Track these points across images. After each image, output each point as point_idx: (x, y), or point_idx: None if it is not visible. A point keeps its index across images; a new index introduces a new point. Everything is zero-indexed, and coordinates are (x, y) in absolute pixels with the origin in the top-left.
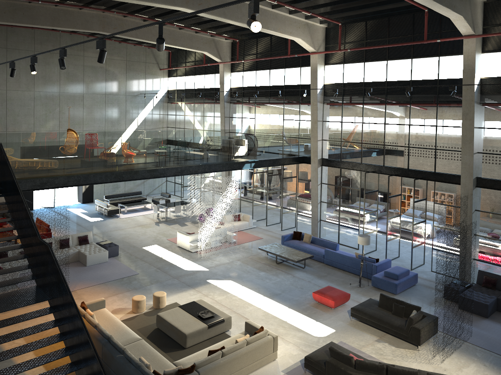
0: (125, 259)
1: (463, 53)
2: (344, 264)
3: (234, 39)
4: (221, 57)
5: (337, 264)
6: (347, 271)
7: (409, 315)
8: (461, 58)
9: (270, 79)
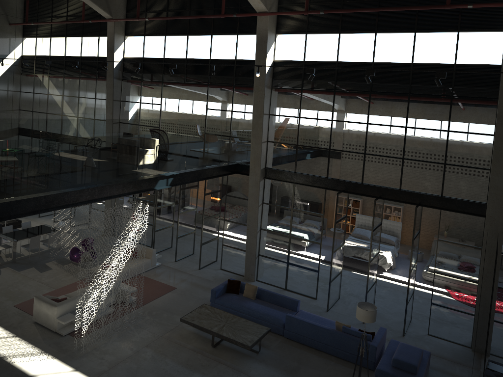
0: None
1: (496, 29)
2: (319, 340)
3: None
4: (112, 11)
5: (307, 340)
6: (323, 351)
7: None
8: (492, 36)
9: (187, 49)
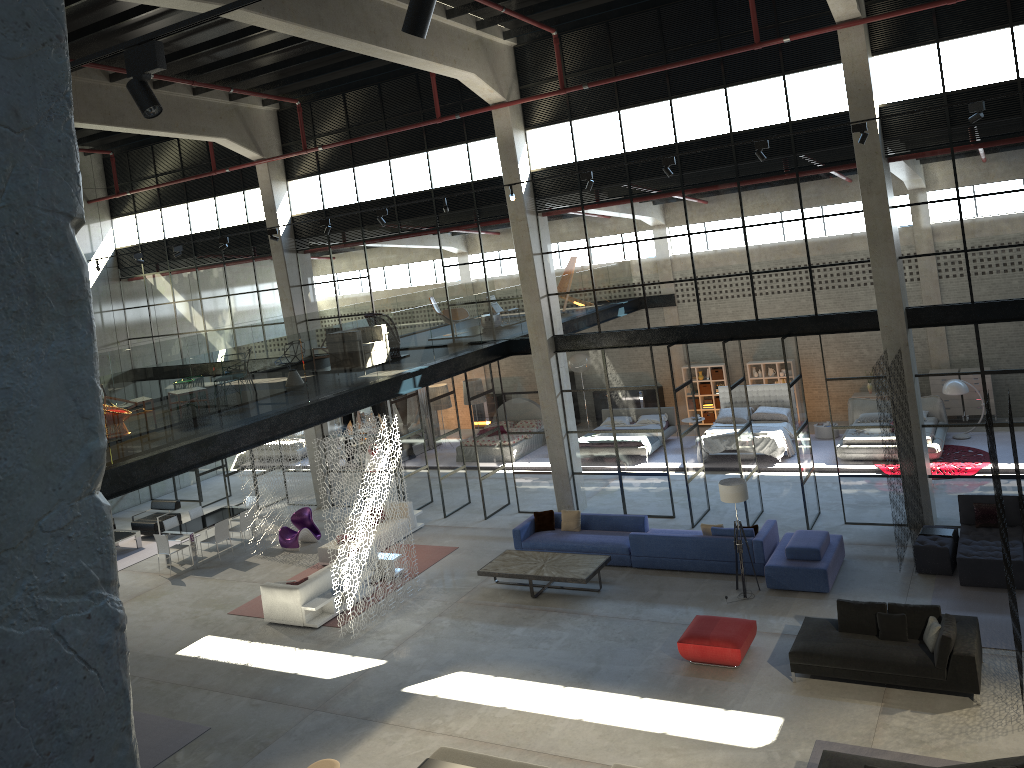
0: (146, 700)
1: (832, 61)
2: (683, 557)
3: (291, 101)
4: (261, 147)
5: (666, 562)
6: (693, 570)
7: (921, 631)
8: (830, 73)
9: (393, 181)
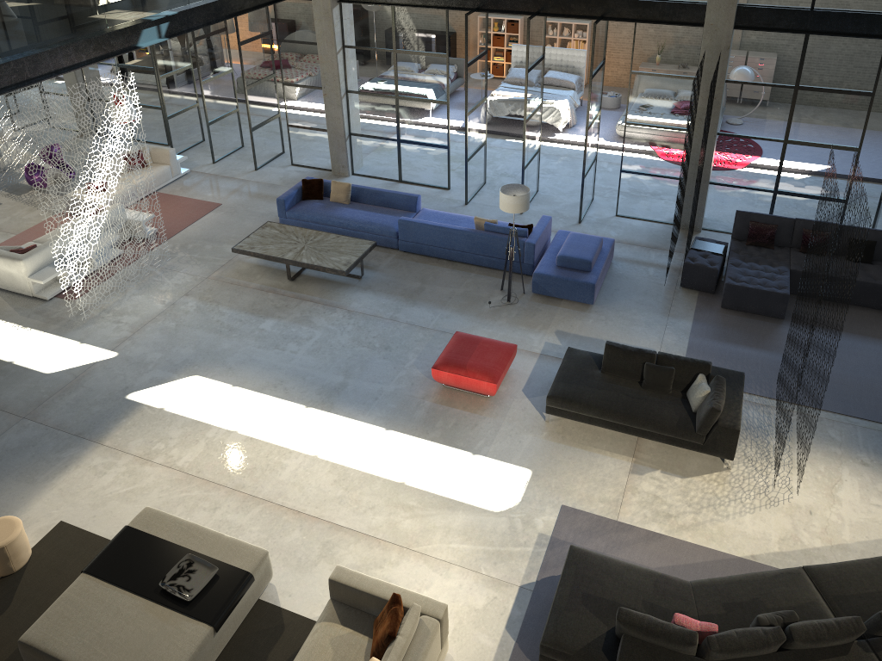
0: None
1: None
2: (451, 248)
3: None
4: None
5: (434, 250)
6: (460, 262)
7: (686, 385)
8: None
9: None
